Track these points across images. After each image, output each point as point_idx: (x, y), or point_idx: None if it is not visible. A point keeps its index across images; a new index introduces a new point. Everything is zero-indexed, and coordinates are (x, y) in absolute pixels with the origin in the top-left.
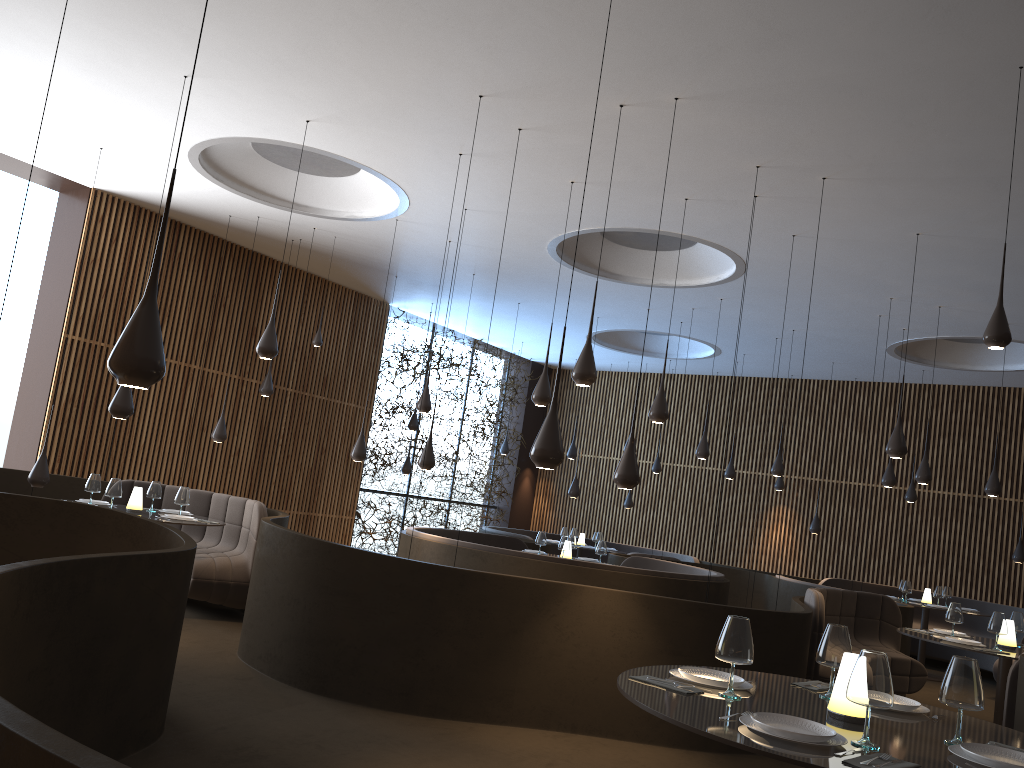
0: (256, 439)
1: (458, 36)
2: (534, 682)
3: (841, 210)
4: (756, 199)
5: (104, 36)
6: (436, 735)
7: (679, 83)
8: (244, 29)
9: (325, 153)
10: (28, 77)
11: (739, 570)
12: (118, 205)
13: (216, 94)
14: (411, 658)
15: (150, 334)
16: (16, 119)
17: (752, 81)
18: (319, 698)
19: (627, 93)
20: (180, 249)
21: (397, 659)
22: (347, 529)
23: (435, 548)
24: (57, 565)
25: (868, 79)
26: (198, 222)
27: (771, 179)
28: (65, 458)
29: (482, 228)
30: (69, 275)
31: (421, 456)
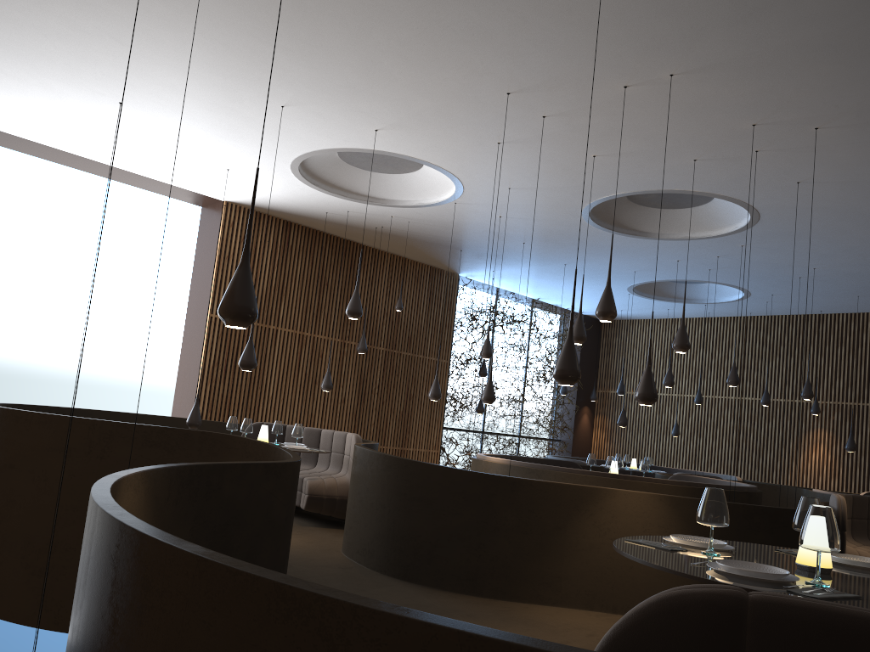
0: (357, 389)
1: (483, 47)
2: (578, 570)
3: (838, 155)
4: (757, 153)
5: (222, 83)
6: (496, 611)
7: (671, 62)
8: (321, 64)
9: (392, 154)
10: (172, 121)
11: (778, 486)
12: (244, 212)
13: (306, 117)
14: (474, 550)
15: (245, 288)
16: (167, 154)
17: (735, 52)
18: (403, 583)
19: (628, 76)
20: (291, 242)
21: (463, 551)
22: (434, 461)
23: (499, 468)
24: (196, 467)
25: (840, 36)
26: (303, 220)
27: (768, 134)
28: (214, 409)
29: (525, 203)
30: (211, 269)
31: (483, 393)
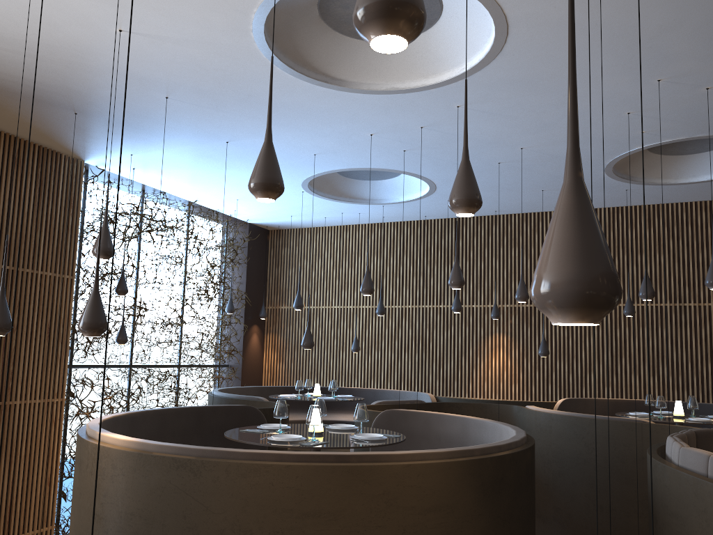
0: None
1: None
2: None
3: None
4: None
5: None
6: None
7: None
8: None
9: None
10: None
11: (484, 404)
12: None
13: None
14: None
15: None
16: None
17: None
18: None
19: None
20: None
21: None
22: (57, 413)
23: (118, 459)
24: None
25: None
26: None
27: None
28: None
29: None
30: None
31: (82, 316)
